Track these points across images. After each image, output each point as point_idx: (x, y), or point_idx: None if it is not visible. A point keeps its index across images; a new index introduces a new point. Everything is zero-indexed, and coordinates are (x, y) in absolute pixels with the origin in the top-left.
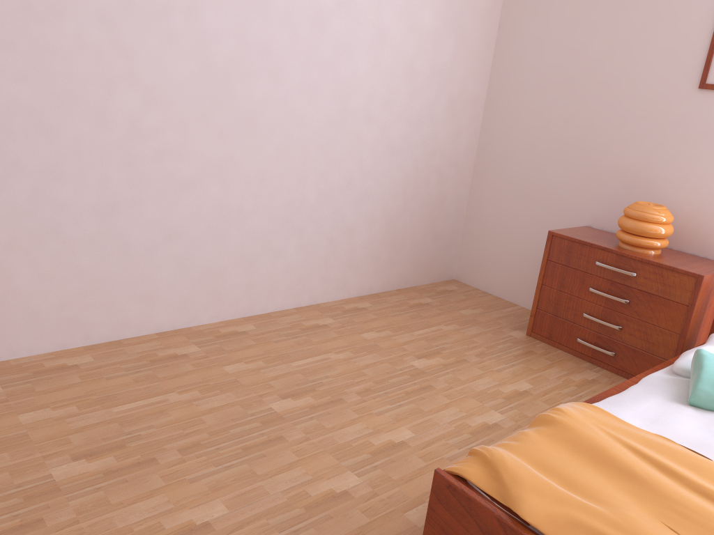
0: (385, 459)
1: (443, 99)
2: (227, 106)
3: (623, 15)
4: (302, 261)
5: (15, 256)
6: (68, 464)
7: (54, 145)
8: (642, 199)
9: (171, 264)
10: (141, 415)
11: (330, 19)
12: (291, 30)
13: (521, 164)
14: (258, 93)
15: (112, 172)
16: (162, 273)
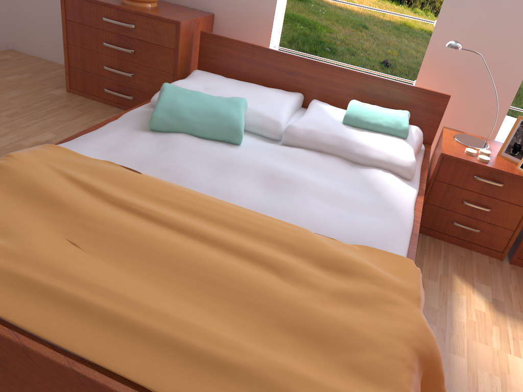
0: None
1: None
2: None
3: None
4: None
5: None
6: None
7: None
8: None
9: None
10: None
11: None
12: None
13: None
14: None
15: None
16: None
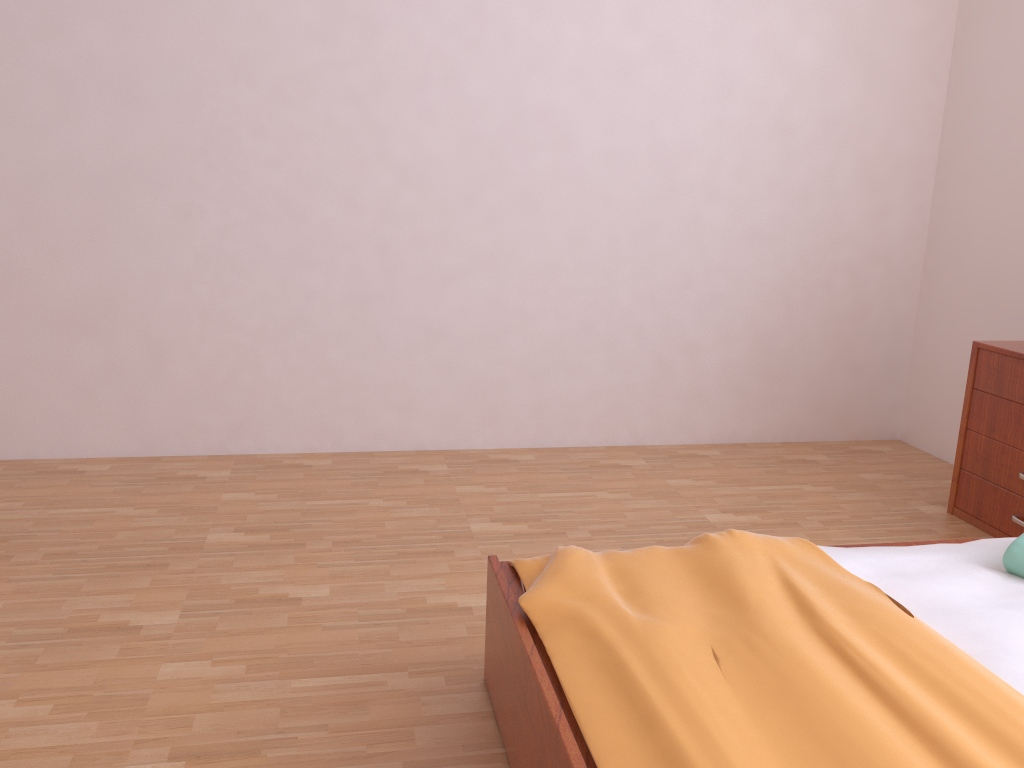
0: None
1: (849, 162)
2: (499, 184)
3: None
4: (615, 384)
5: (265, 344)
6: (227, 533)
7: (303, 231)
8: None
9: (434, 369)
10: (329, 511)
11: (641, 69)
12: (583, 88)
13: (984, 251)
14: (540, 167)
15: (363, 260)
16: (423, 379)
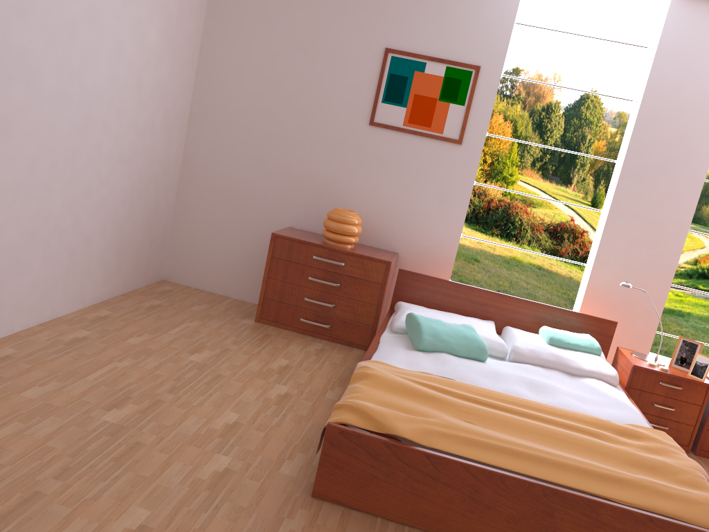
0: (234, 437)
1: (161, 112)
2: None
3: (312, 60)
4: (46, 274)
5: None
6: None
7: None
8: (332, 205)
9: None
10: None
11: (81, 29)
12: (47, 36)
13: (228, 174)
14: (16, 99)
15: None
16: None
